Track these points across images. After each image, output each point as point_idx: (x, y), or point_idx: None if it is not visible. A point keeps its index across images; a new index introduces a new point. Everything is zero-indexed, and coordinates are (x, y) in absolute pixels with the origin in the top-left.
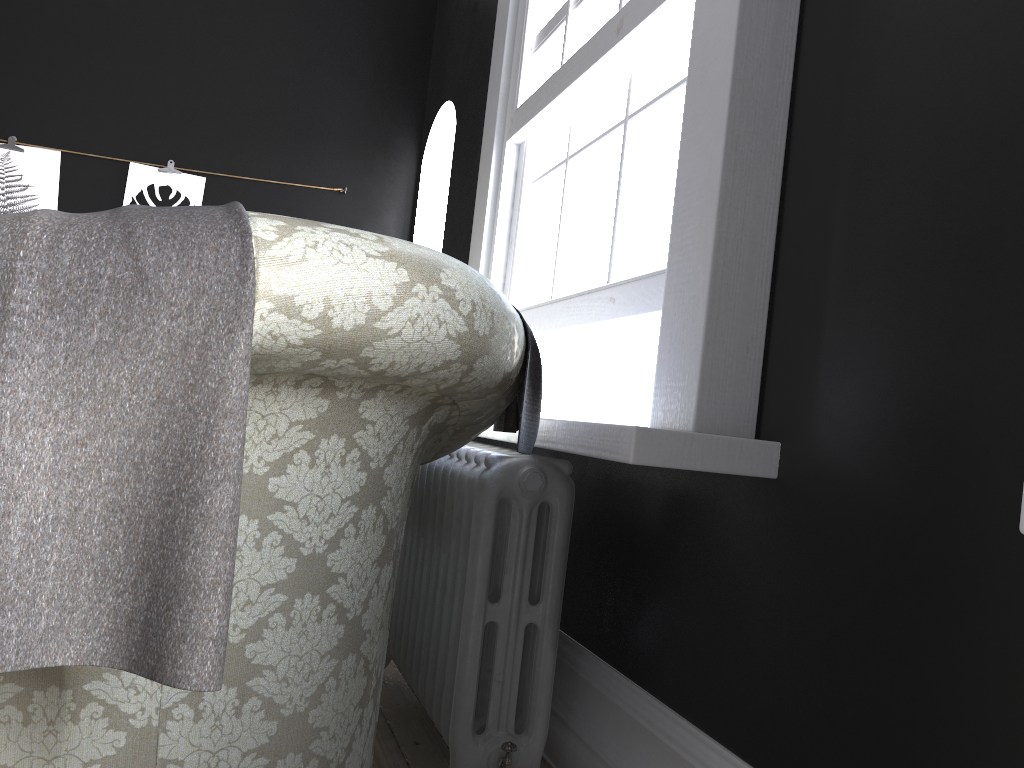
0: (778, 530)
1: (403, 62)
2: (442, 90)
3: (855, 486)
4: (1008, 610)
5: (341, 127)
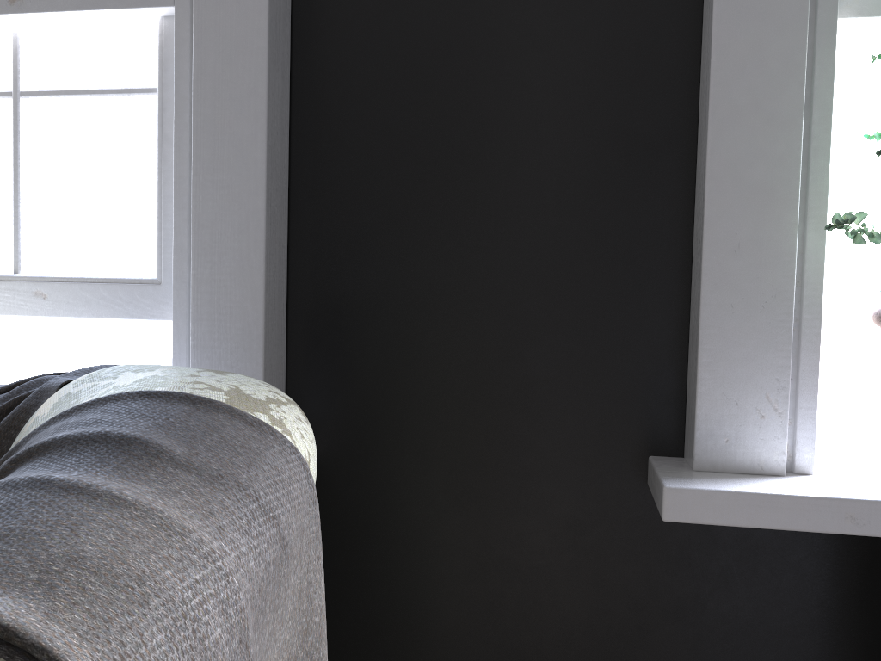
0: (322, 501)
1: None
2: None
3: (399, 466)
4: (526, 528)
5: None
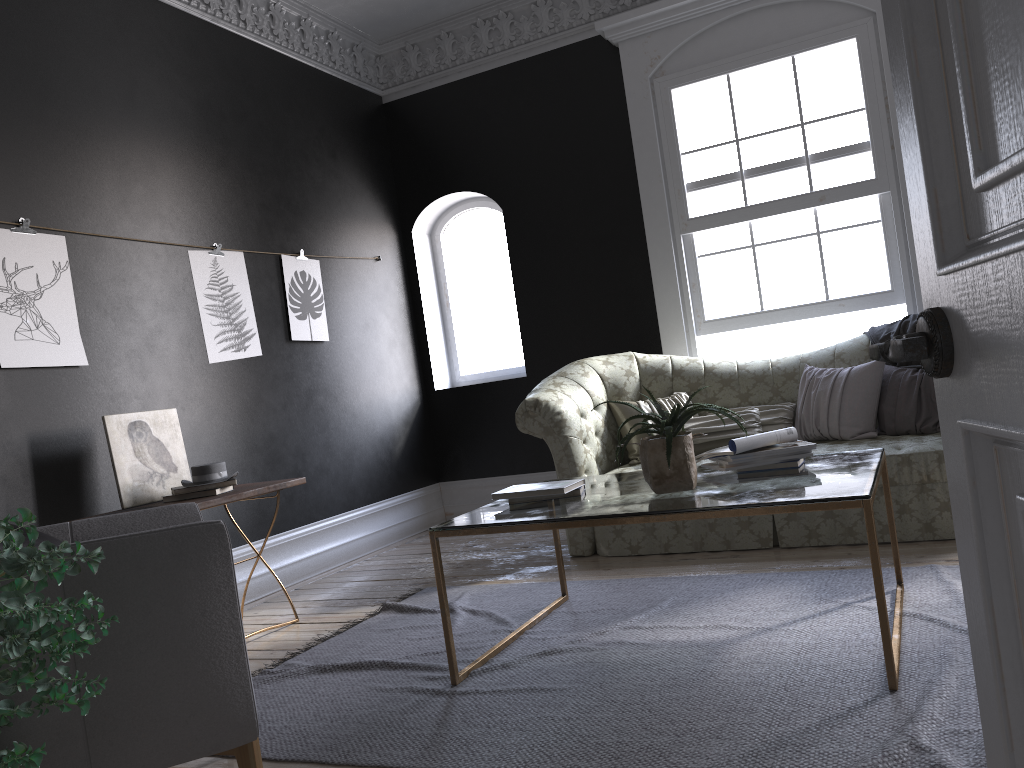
0: None
1: (380, 156)
2: (445, 182)
3: None
4: None
5: (366, 210)
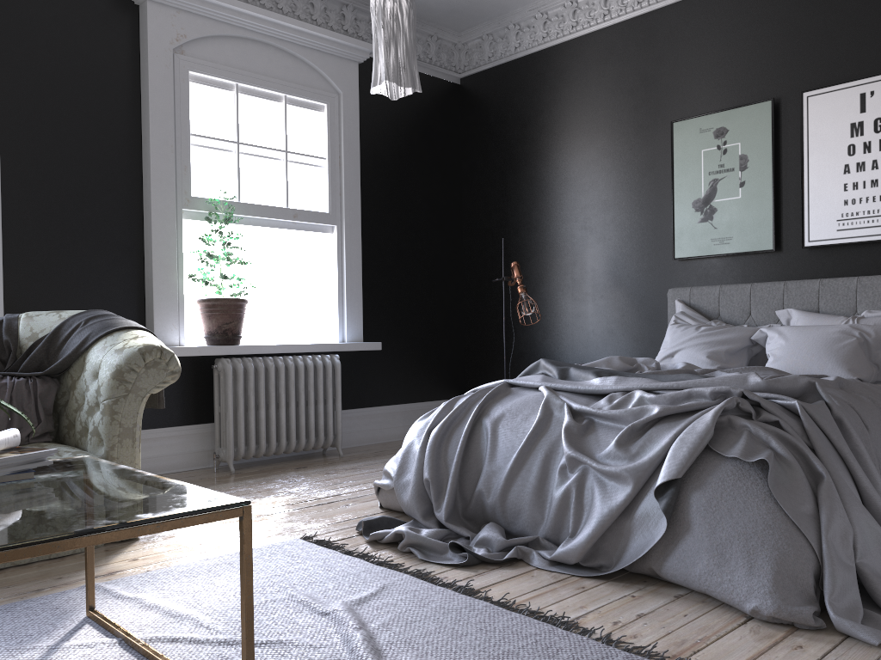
0: None
1: None
2: None
3: None
4: None
5: None
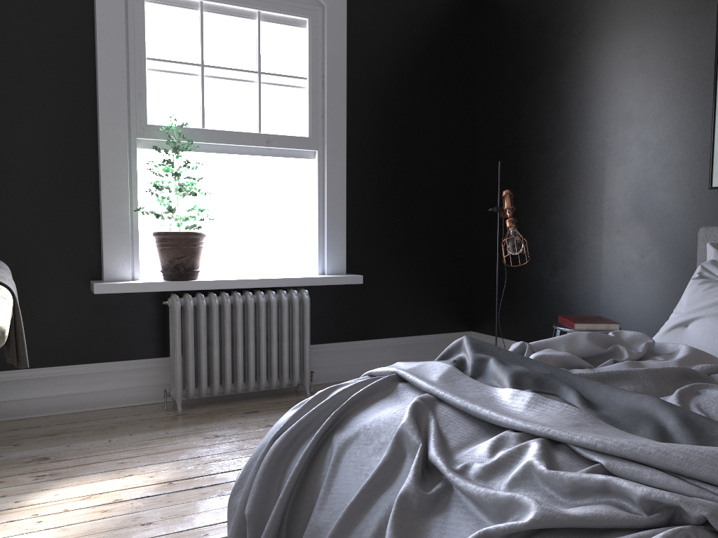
0: None
1: None
2: None
3: None
4: (48, 309)
5: None
